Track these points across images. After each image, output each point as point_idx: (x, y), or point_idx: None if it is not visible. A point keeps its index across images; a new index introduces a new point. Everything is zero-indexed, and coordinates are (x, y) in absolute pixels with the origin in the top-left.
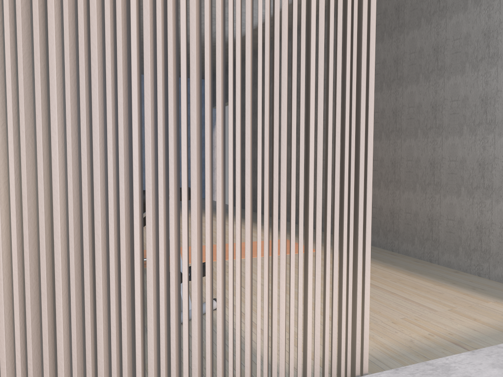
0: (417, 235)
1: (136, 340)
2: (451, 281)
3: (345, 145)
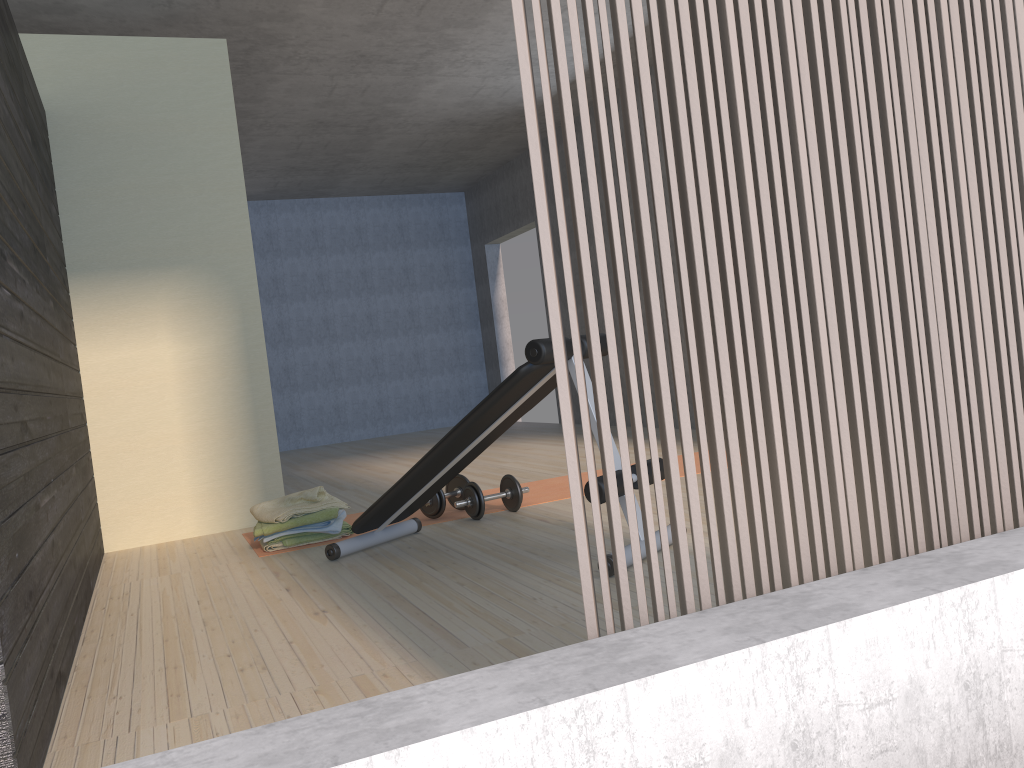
0: None
1: (777, 458)
2: None
3: (1001, 157)
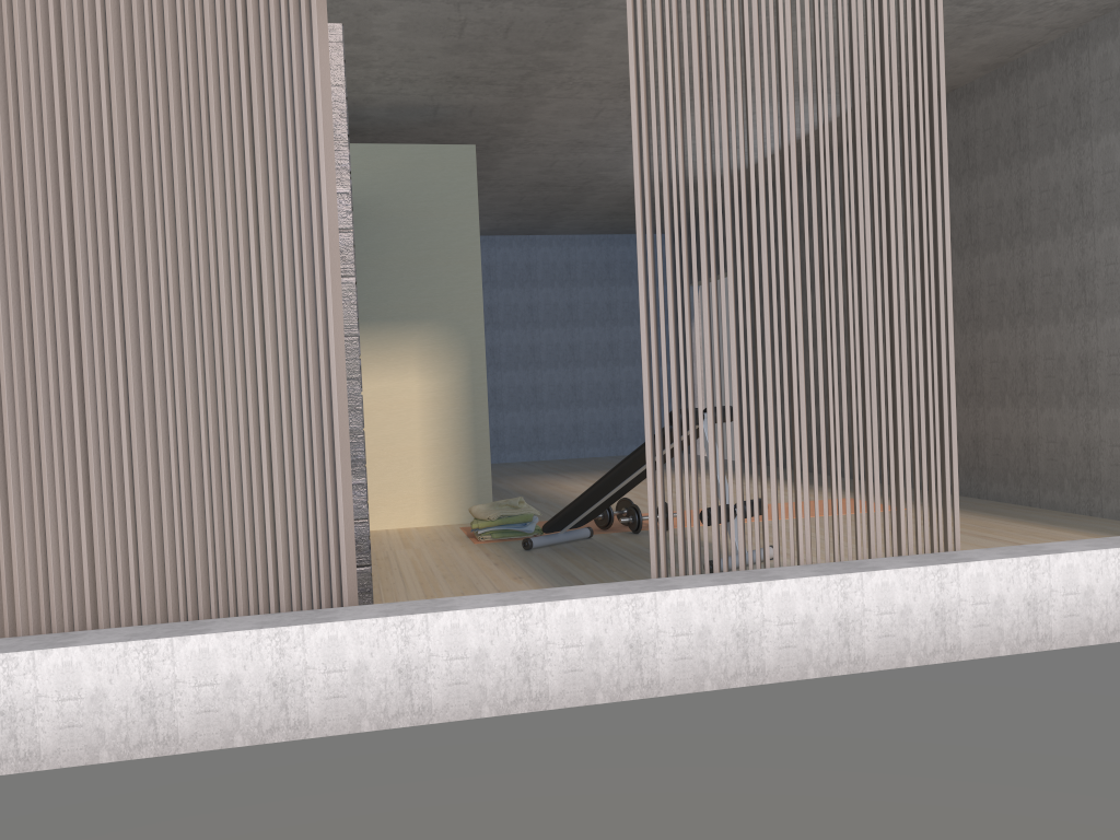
0: (1068, 476)
1: (763, 501)
2: (1113, 532)
3: (926, 342)
